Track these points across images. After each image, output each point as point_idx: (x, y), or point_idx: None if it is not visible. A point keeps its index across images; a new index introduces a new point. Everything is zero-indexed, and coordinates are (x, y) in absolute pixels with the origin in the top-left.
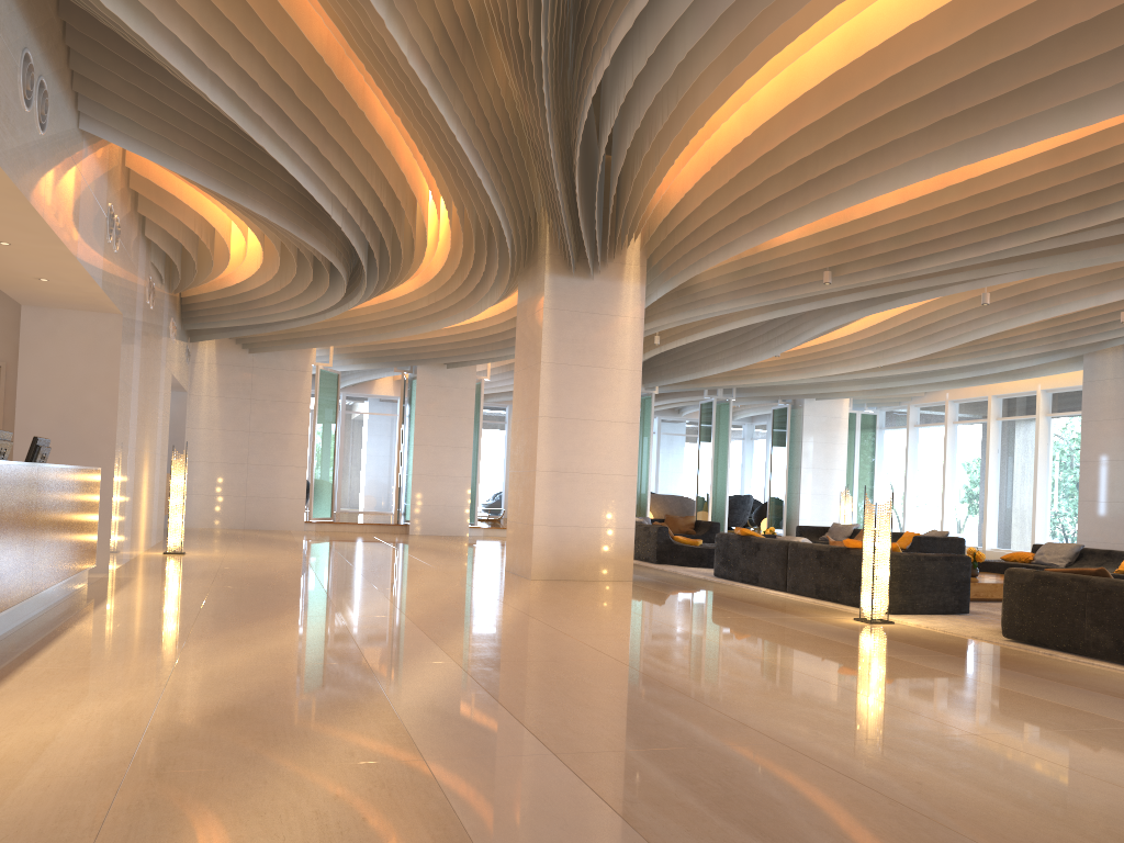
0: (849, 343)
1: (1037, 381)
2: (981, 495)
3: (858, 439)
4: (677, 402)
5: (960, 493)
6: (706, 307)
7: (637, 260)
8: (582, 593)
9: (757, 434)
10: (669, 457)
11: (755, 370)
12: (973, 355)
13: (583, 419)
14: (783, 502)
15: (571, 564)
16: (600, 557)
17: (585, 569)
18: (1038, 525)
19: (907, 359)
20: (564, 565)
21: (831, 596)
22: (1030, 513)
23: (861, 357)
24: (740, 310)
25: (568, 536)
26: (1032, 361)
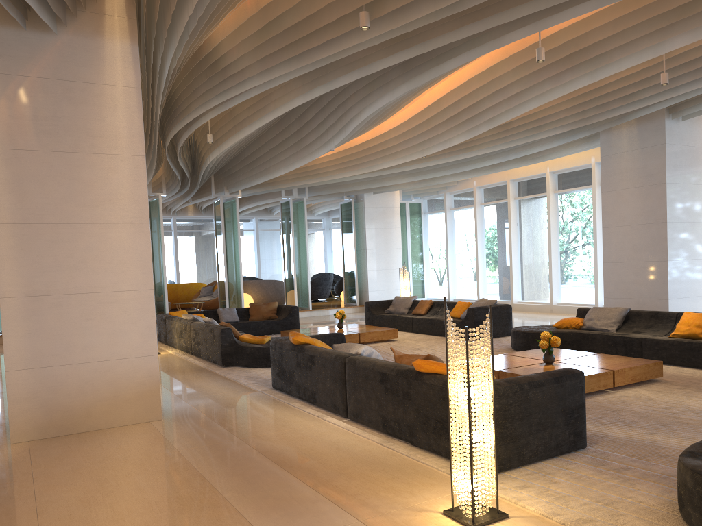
0: (396, 135)
1: (546, 165)
2: (507, 260)
3: (409, 223)
4: (265, 204)
5: (490, 259)
6: (238, 87)
7: (122, 11)
8: (40, 485)
9: (334, 225)
10: (267, 248)
11: (319, 170)
12: (504, 140)
13: (66, 223)
14: (354, 278)
15: (71, 414)
16: (114, 397)
17: (93, 416)
18: (554, 281)
19: (448, 146)
20: (61, 417)
21: (403, 435)
22: (546, 271)
23: (407, 149)
24: (274, 85)
25: (61, 378)
26: (553, 143)
